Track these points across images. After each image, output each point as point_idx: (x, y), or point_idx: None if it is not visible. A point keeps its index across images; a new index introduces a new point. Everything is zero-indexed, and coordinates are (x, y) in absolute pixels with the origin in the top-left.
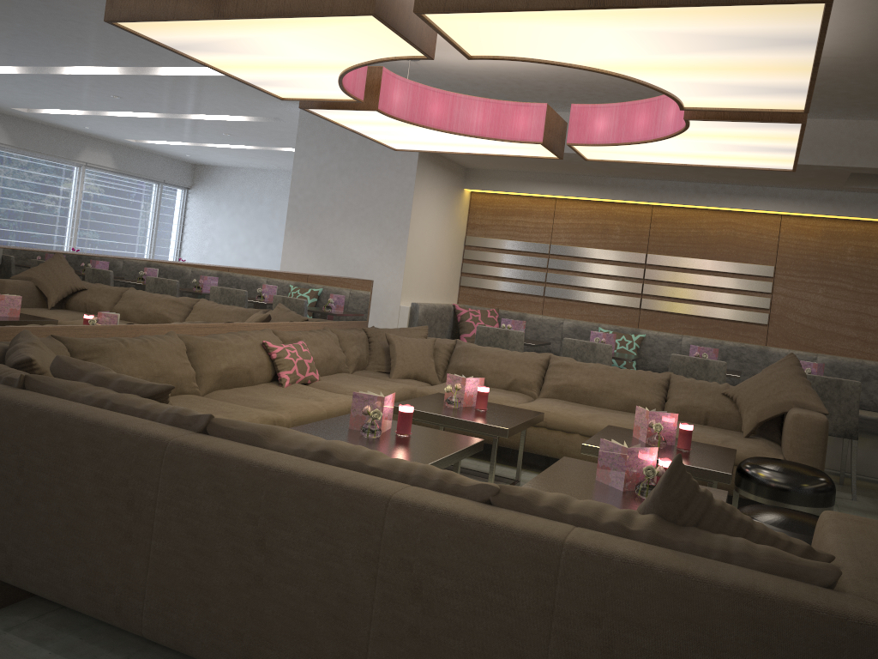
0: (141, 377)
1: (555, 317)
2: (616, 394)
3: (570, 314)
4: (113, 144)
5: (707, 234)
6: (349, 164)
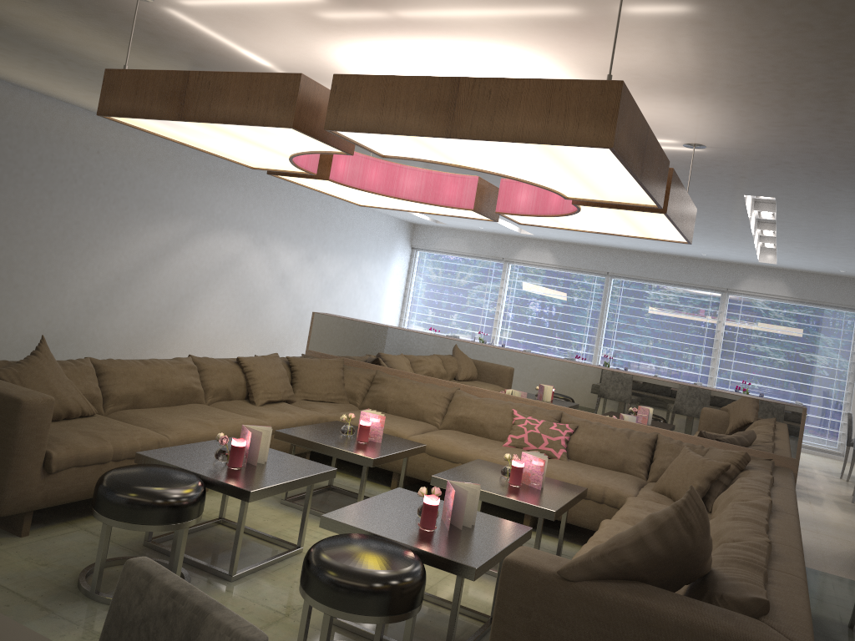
0: (392, 399)
1: None
2: None
3: None
4: None
5: None
6: None
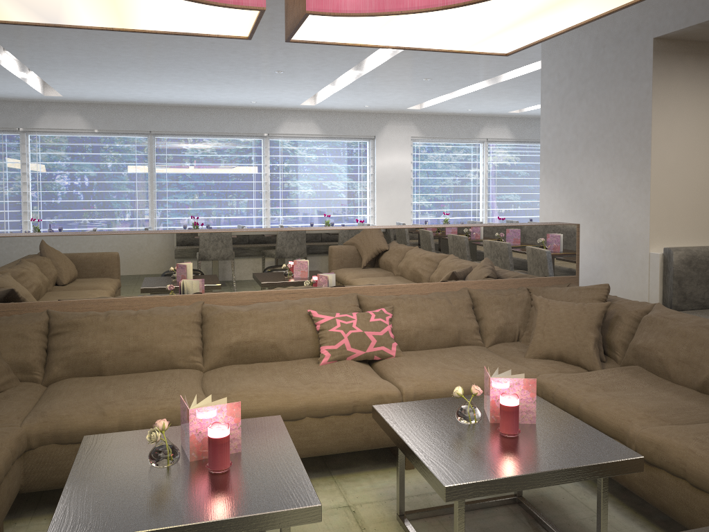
0: (108, 351)
1: None
2: None
3: None
4: (508, 118)
5: None
6: (585, 86)
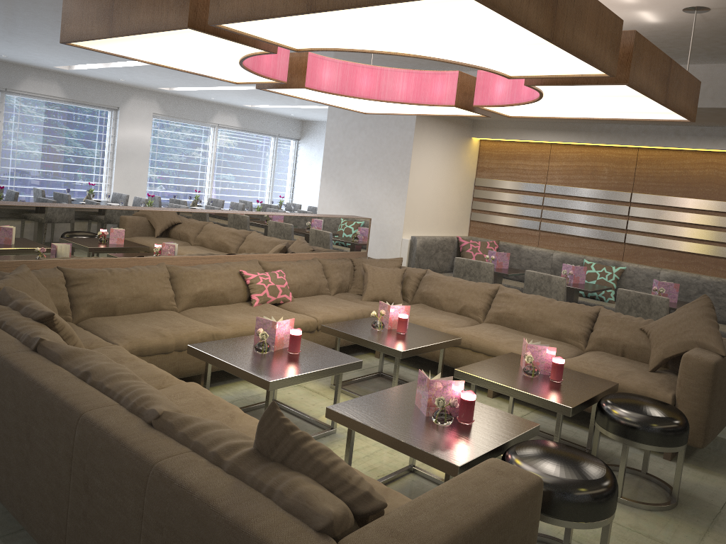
0: (120, 297)
1: (546, 249)
2: (545, 323)
3: (562, 246)
4: (238, 109)
5: (690, 174)
6: (365, 122)
